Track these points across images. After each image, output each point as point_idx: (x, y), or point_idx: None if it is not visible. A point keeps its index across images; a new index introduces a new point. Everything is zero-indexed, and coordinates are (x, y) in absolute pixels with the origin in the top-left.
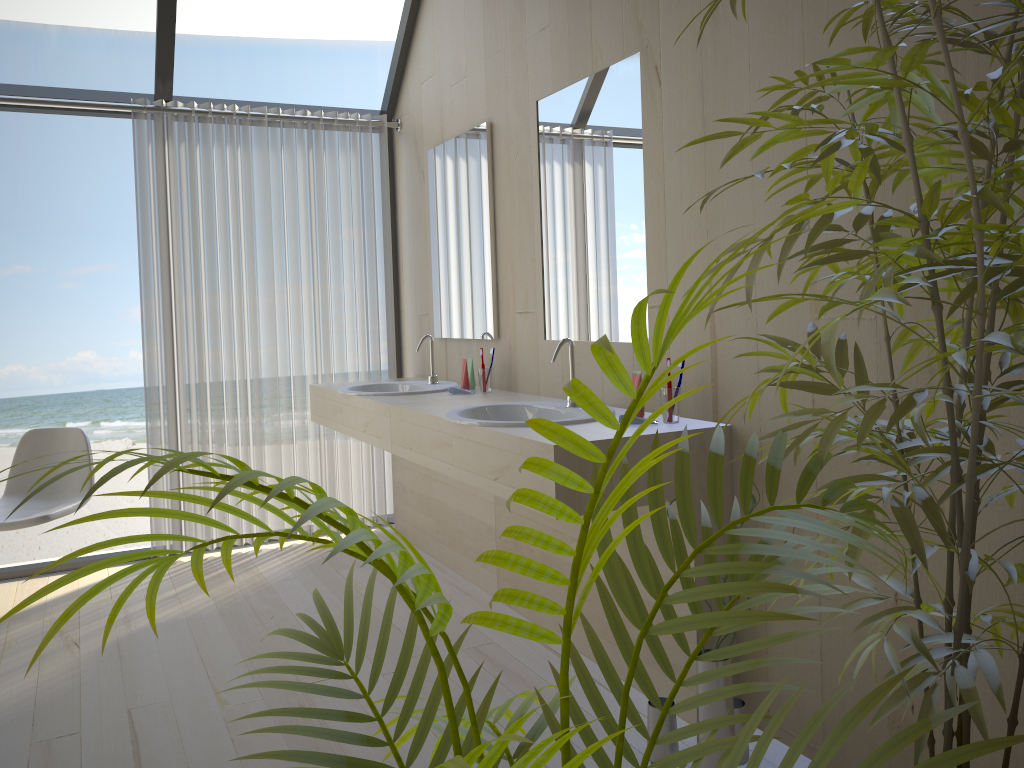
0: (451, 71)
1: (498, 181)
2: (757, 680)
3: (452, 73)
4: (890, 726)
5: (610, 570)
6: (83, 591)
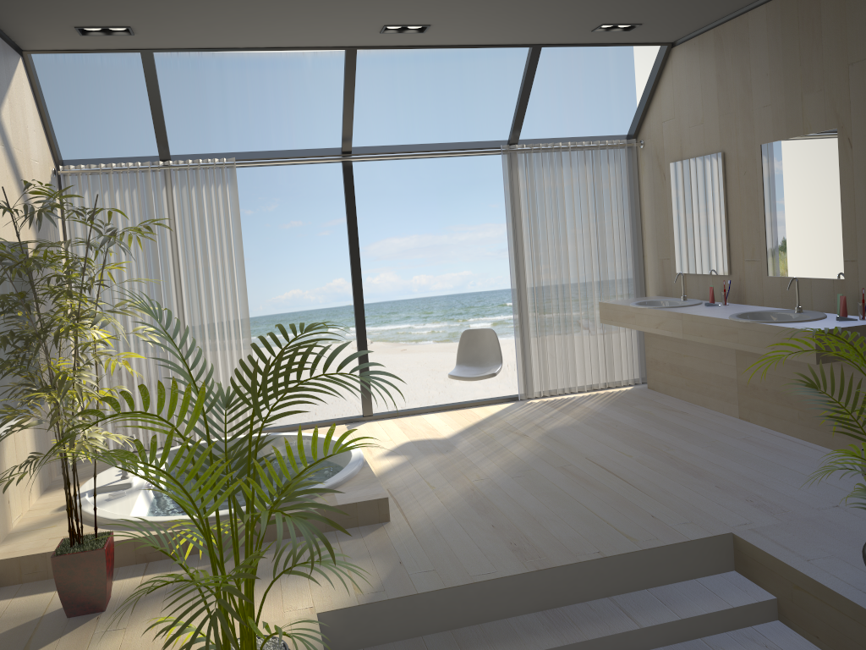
0: (689, 118)
1: (729, 186)
2: None
3: (690, 119)
4: None
5: None
6: (497, 415)
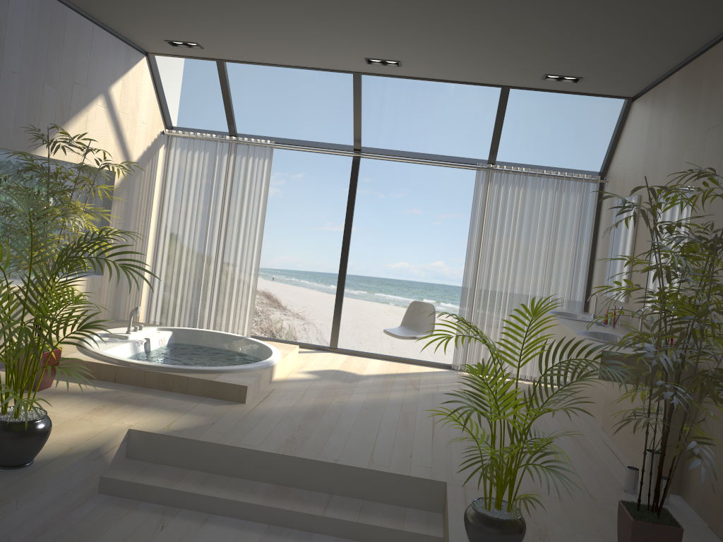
0: (630, 163)
1: (638, 225)
2: (687, 478)
3: (630, 164)
4: (721, 500)
5: (539, 362)
6: (422, 373)
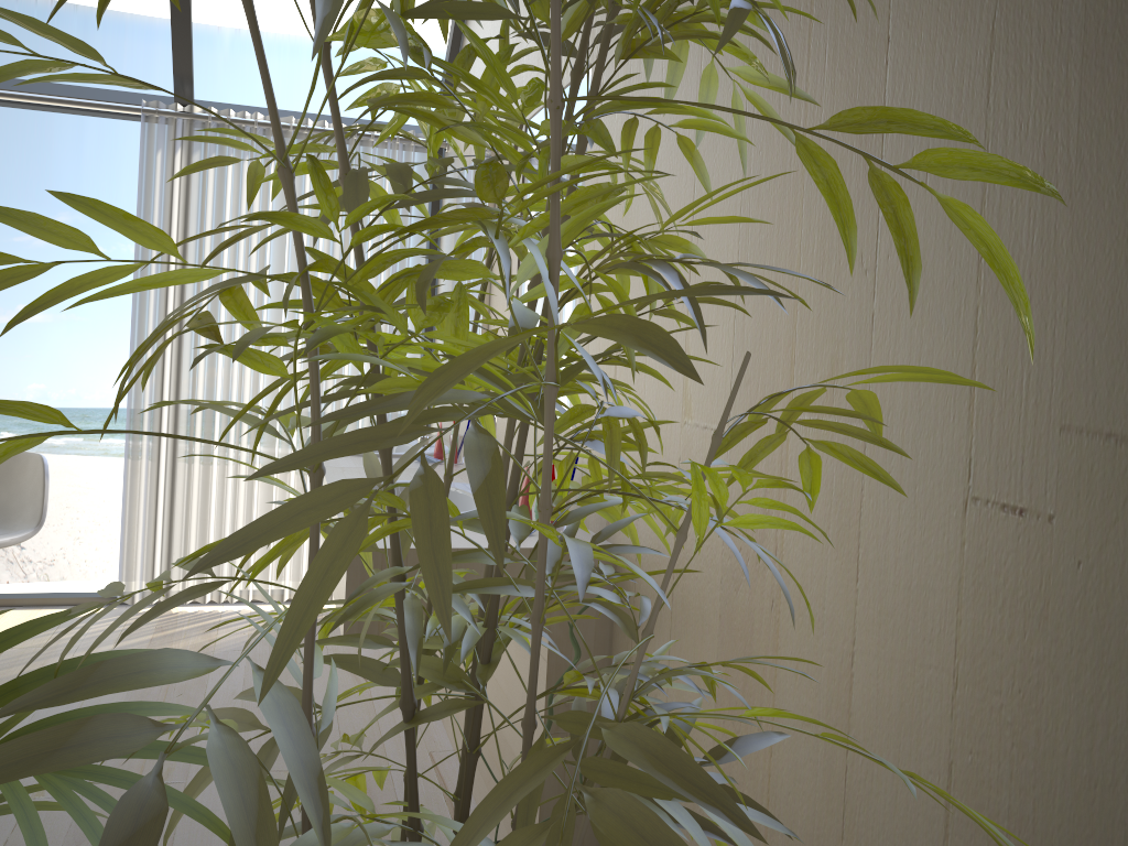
0: None
1: None
2: None
3: None
4: None
5: None
6: None
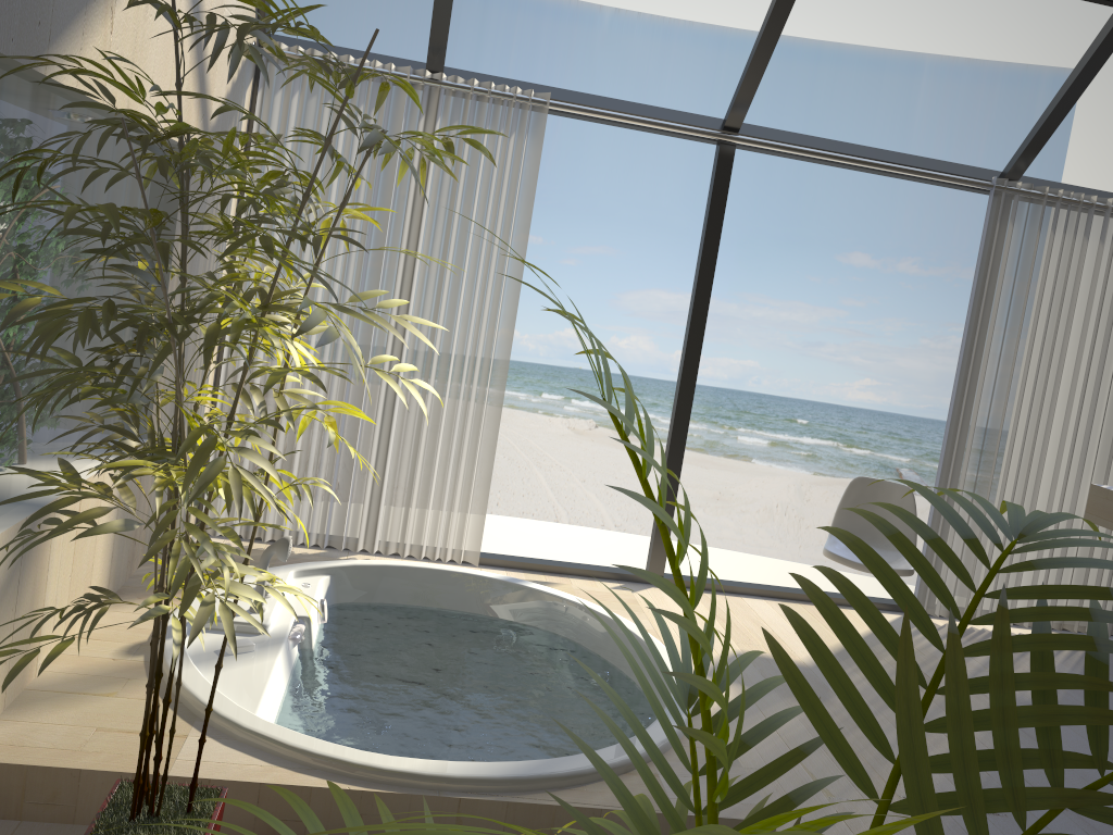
0: None
1: None
2: None
3: None
4: None
5: None
6: None
